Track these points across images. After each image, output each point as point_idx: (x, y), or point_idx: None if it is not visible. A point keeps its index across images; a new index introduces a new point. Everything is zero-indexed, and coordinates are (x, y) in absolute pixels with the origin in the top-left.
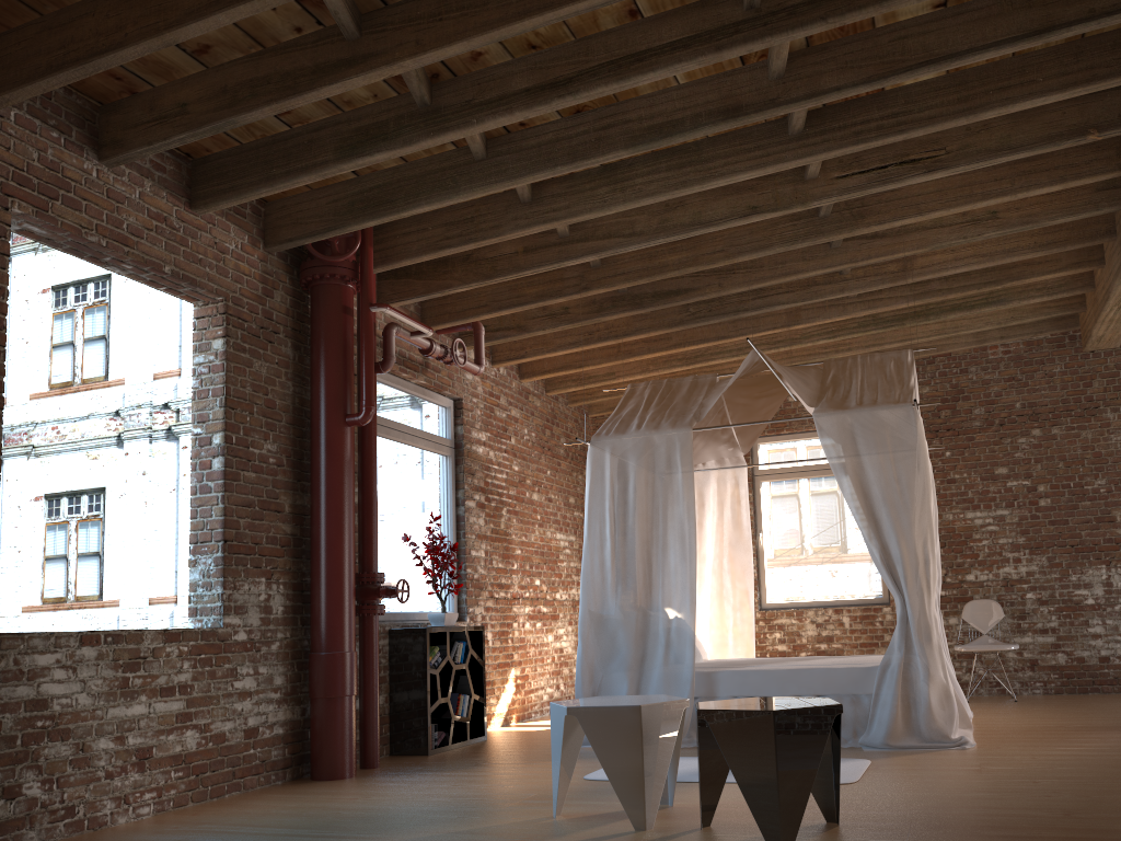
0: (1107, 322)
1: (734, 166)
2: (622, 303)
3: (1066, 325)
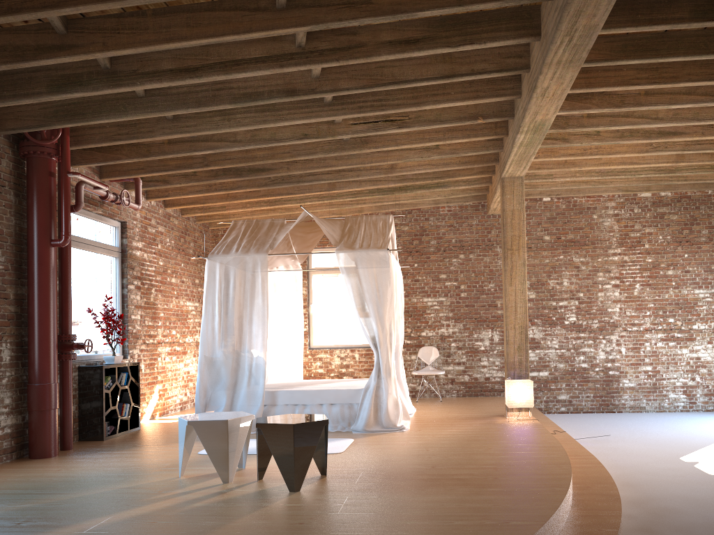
0: (497, 202)
1: (293, 116)
2: (229, 173)
3: (480, 199)
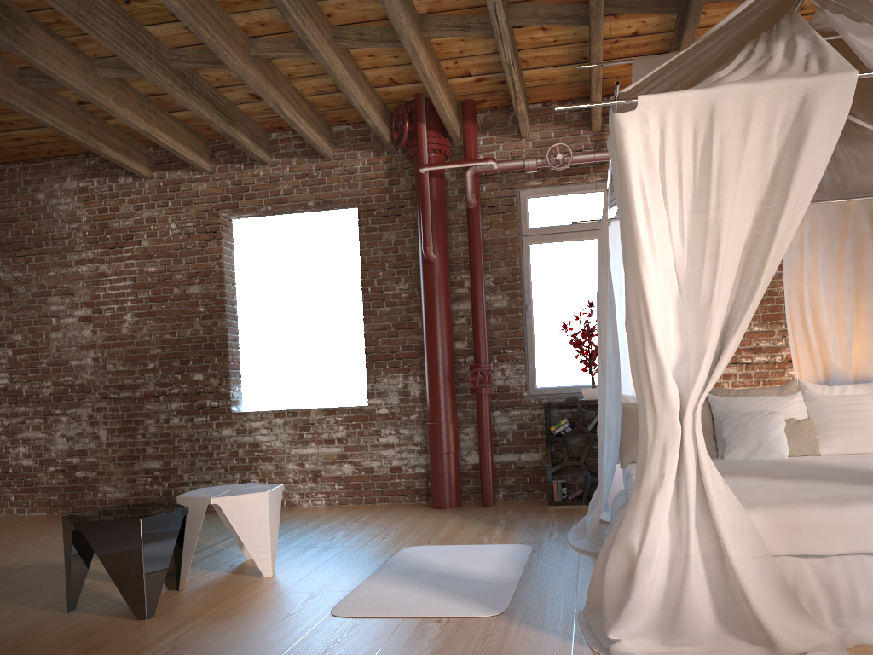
0: None
1: None
2: (682, 26)
3: None
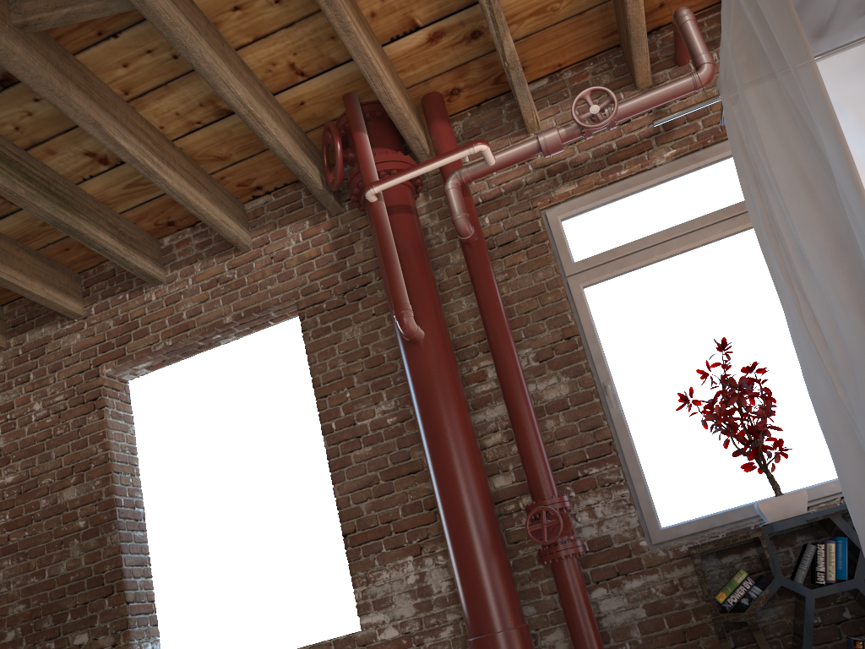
0: None
1: None
2: None
3: None
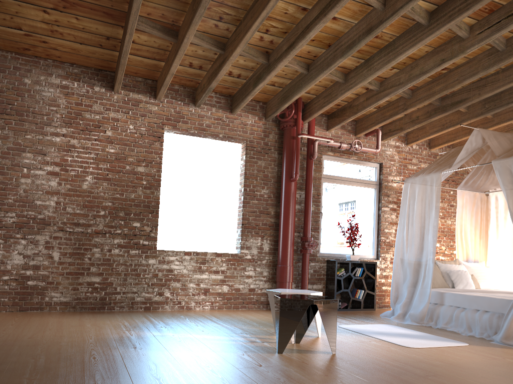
0: None
1: (404, 48)
2: (438, 111)
3: None
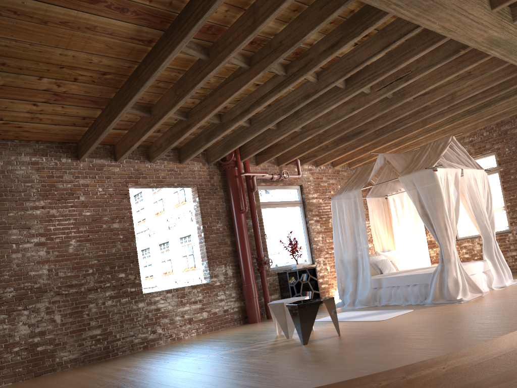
0: None
1: (328, 104)
2: (343, 140)
3: None
